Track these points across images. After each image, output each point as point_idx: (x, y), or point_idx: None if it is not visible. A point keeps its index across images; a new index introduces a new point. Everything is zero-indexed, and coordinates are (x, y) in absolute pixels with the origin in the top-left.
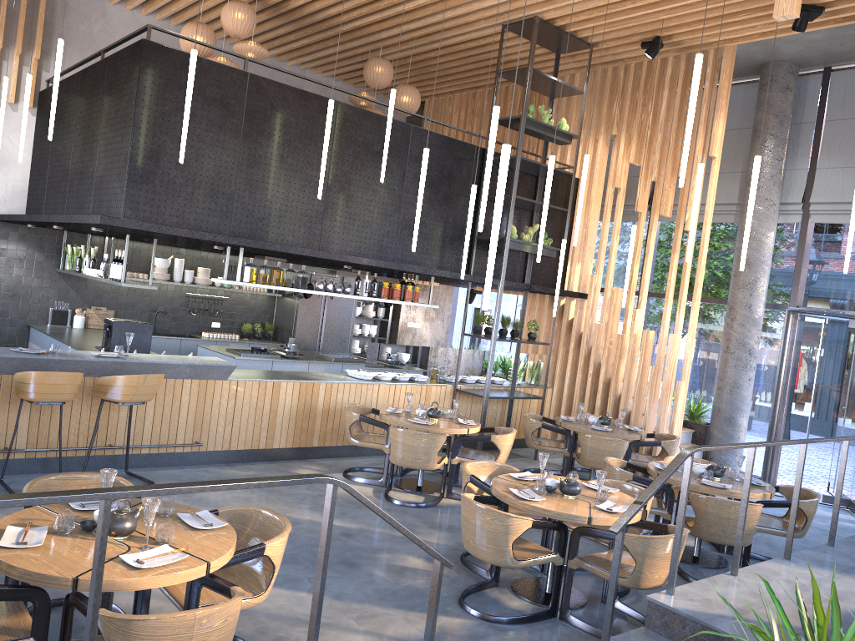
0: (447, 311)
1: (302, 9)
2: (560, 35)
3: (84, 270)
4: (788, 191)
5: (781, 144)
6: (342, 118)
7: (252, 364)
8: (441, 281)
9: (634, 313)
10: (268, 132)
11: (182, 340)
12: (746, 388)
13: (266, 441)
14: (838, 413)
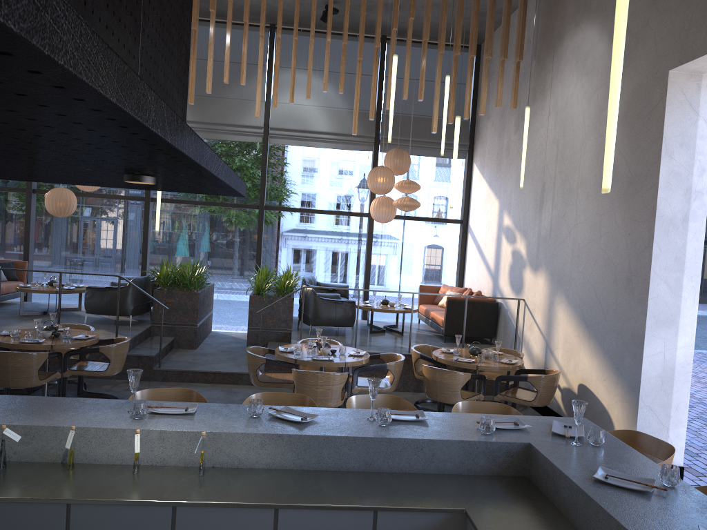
0: None
1: None
2: None
3: None
4: None
5: None
6: None
7: None
8: None
9: None
10: None
11: None
12: None
13: None
14: None
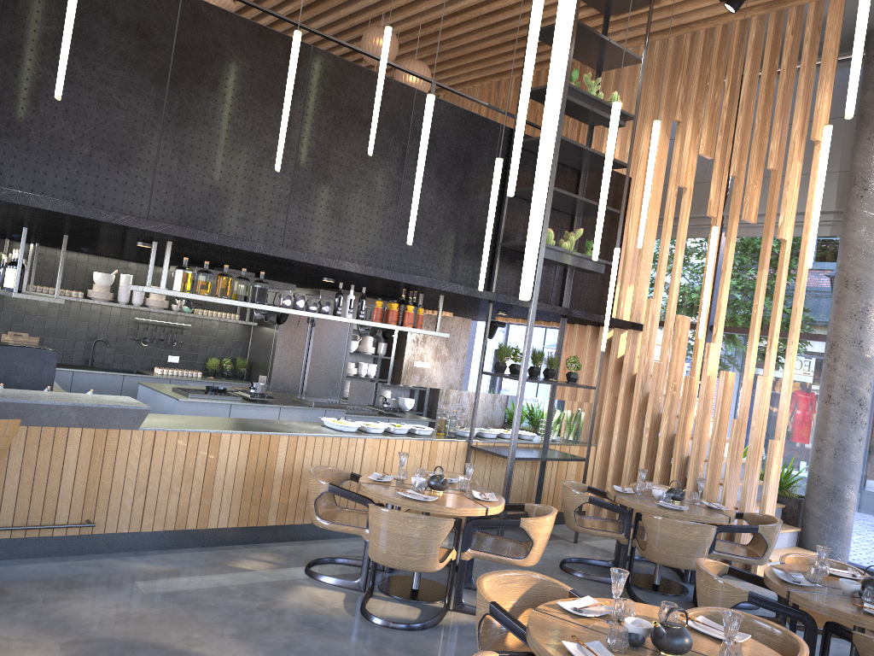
0: (462, 349)
1: None
2: None
3: None
4: None
5: None
6: (319, 70)
7: (202, 408)
8: (454, 308)
9: (708, 348)
10: (209, 78)
11: (125, 376)
12: (855, 451)
13: (198, 519)
14: None
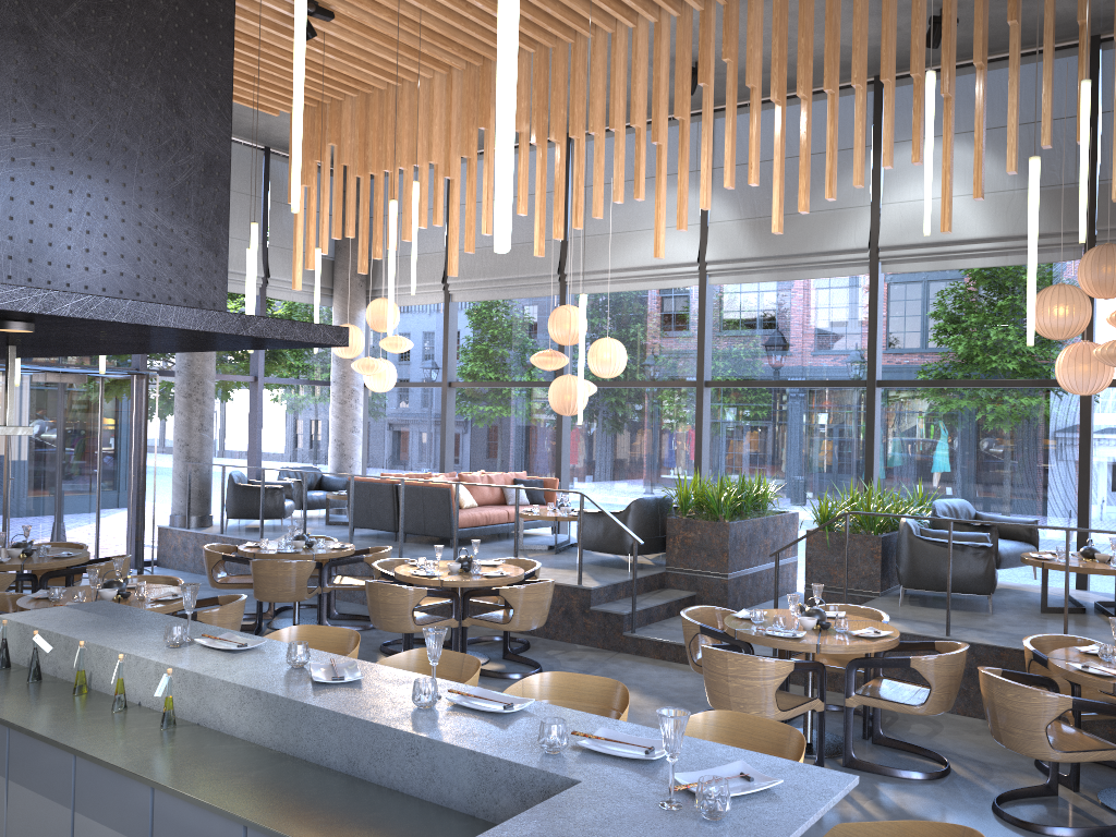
0: None
1: None
2: None
3: None
4: None
5: None
6: None
7: None
8: None
9: None
10: None
11: None
12: None
13: None
14: (45, 477)
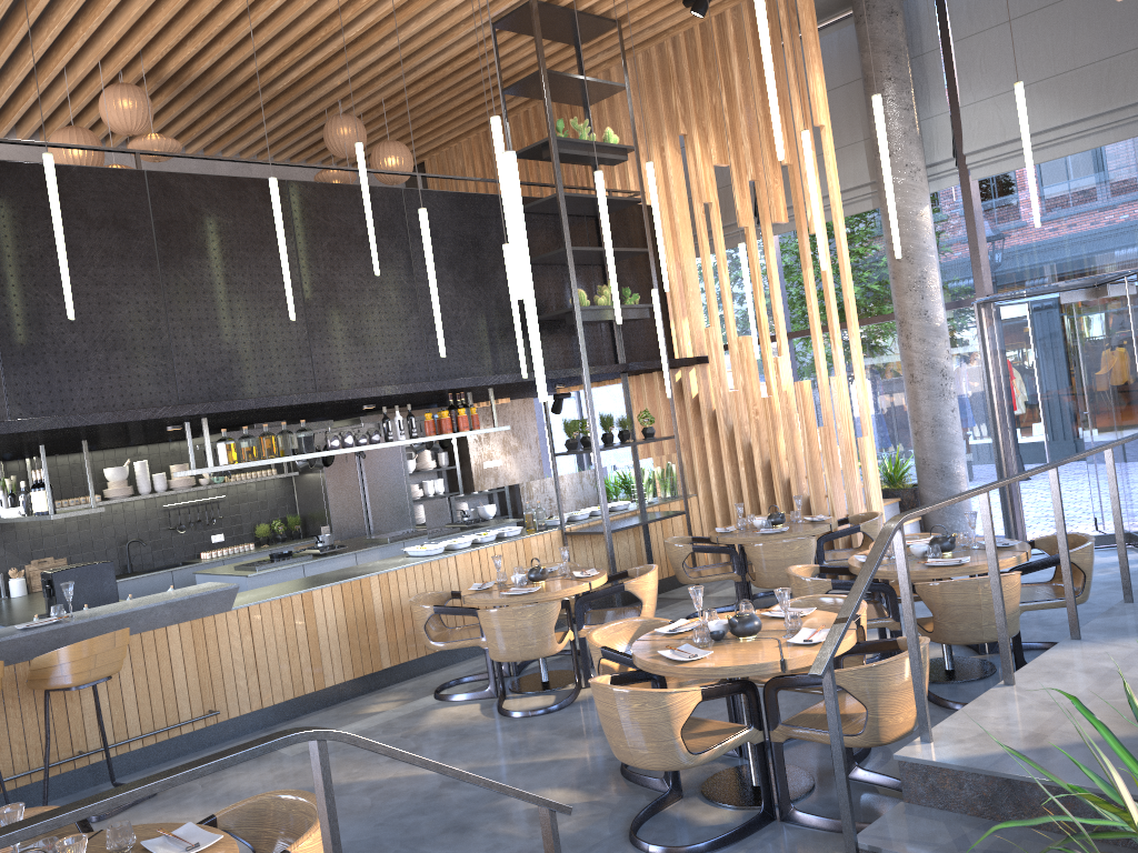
0: (532, 433)
1: (213, 74)
2: (572, 17)
3: (0, 512)
4: (932, 148)
5: (904, 88)
6: (300, 202)
7: (275, 577)
8: (509, 394)
9: (776, 363)
10: (196, 246)
11: (173, 571)
12: (951, 423)
13: (314, 681)
14: (1081, 421)
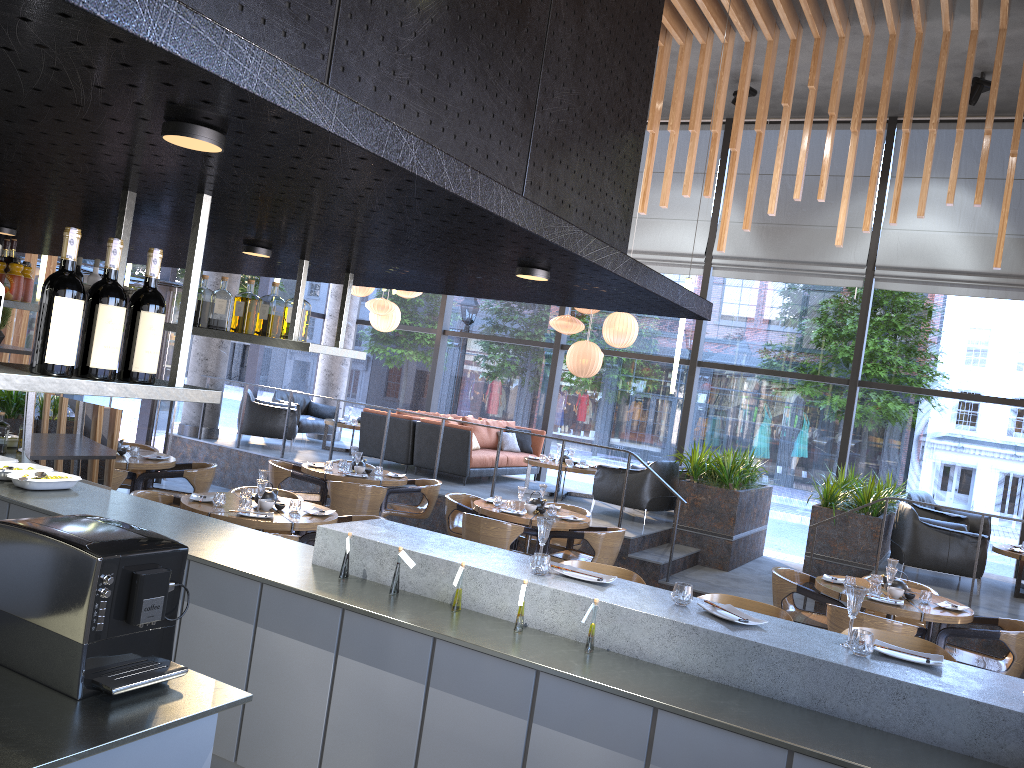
0: None
1: None
2: None
3: None
4: None
5: None
6: None
7: None
8: None
9: None
10: None
11: None
12: None
13: None
14: None
